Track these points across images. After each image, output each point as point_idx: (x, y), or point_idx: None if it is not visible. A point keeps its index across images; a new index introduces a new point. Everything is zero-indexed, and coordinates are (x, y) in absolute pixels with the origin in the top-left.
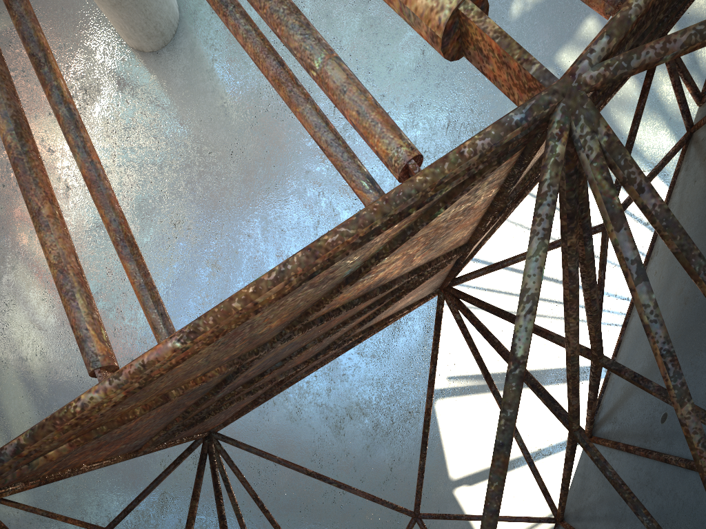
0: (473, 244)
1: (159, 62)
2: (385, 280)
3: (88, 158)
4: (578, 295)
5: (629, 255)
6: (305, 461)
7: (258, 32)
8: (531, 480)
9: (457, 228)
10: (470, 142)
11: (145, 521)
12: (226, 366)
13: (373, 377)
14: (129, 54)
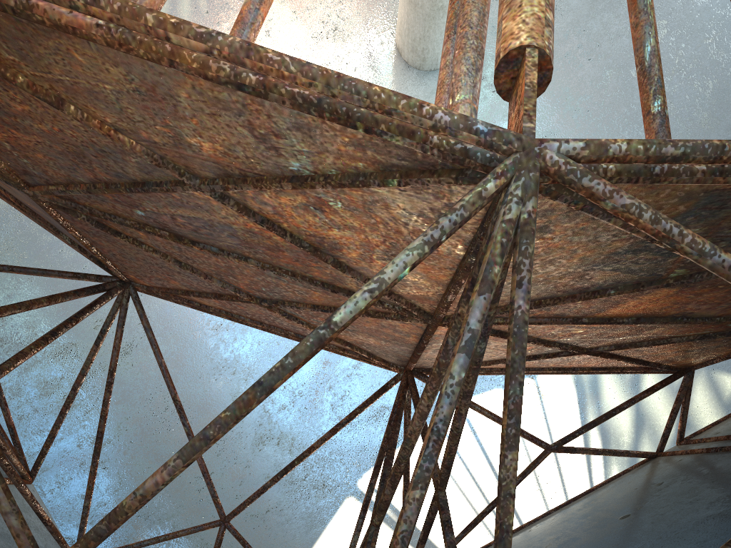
0: (436, 320)
1: (403, 73)
2: (341, 255)
3: (257, 4)
4: (442, 375)
5: (471, 322)
6: None
7: None
8: None
9: (421, 265)
10: (435, 106)
11: None
12: (143, 150)
13: (324, 432)
14: (389, 45)
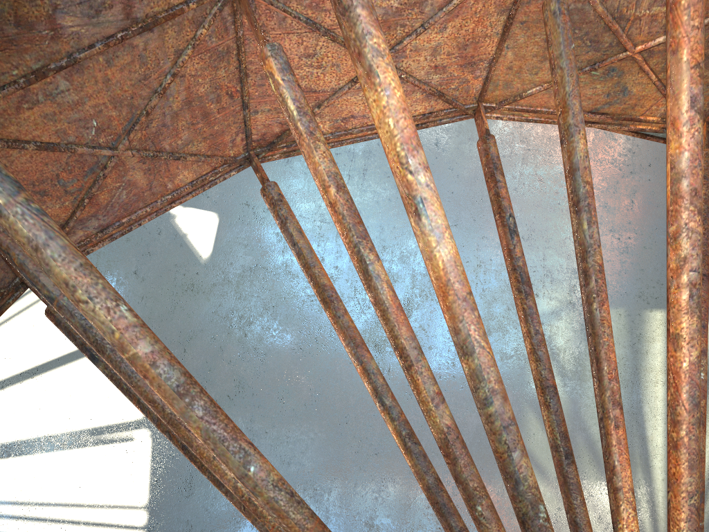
0: None
1: None
2: None
3: (364, 365)
4: None
5: None
6: (271, 352)
7: (207, 471)
8: (38, 347)
9: None
10: None
11: (423, 290)
12: None
13: None
14: None
